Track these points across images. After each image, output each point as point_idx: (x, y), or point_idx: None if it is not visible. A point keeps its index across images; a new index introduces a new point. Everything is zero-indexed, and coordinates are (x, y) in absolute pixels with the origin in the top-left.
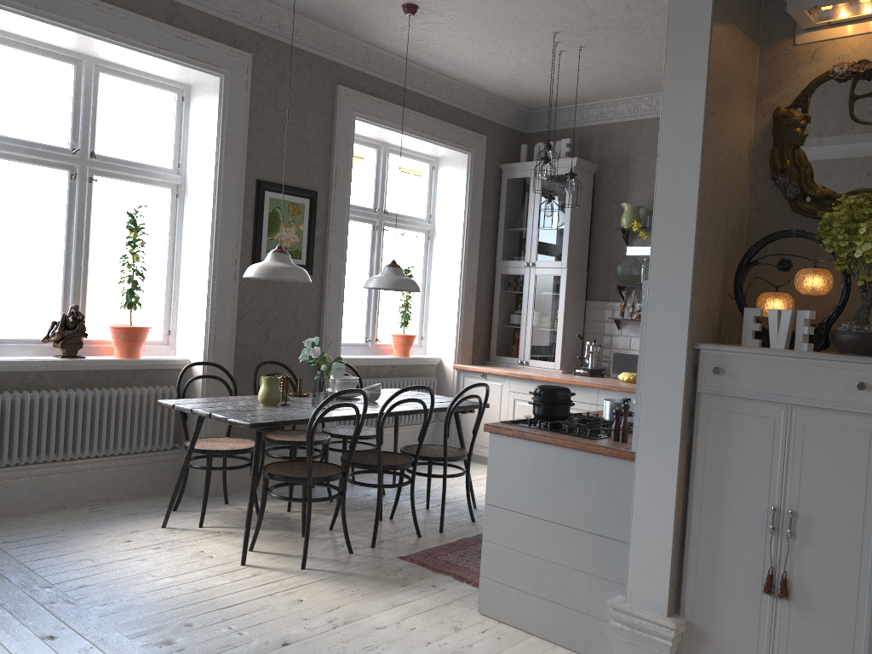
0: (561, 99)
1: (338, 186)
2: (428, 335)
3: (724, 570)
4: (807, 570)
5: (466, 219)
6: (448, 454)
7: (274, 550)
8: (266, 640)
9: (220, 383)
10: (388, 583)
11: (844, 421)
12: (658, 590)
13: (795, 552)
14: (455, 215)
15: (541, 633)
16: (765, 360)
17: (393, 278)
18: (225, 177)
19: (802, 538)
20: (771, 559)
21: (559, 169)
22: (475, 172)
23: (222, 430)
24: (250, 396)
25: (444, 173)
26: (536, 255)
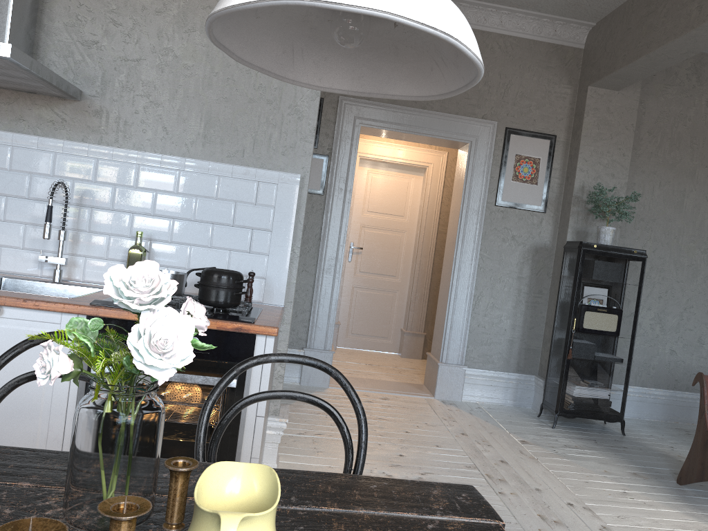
0: None
1: None
2: None
3: None
4: None
5: None
6: None
7: None
8: None
9: None
10: None
11: None
12: None
13: None
14: None
15: None
16: None
17: None
18: None
19: None
20: None
21: None
22: None
23: None
24: None
25: None
26: None
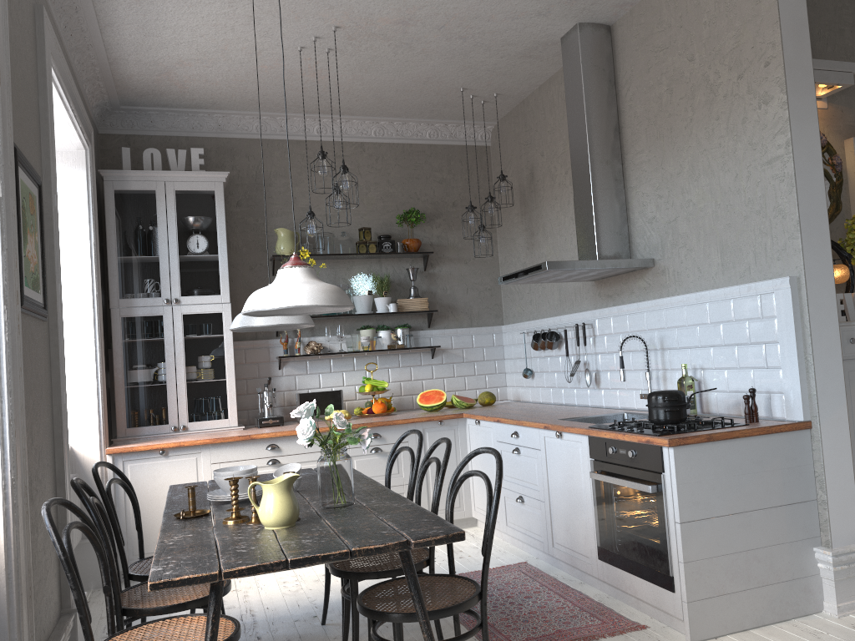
0: (190, 99)
1: (52, 173)
2: None
3: None
4: None
5: (92, 240)
6: None
7: None
8: None
9: (23, 544)
10: None
11: None
12: (852, 524)
13: None
14: (71, 234)
15: (756, 622)
16: None
17: None
18: (1, 127)
19: None
20: None
21: (201, 184)
22: (93, 176)
23: (30, 639)
24: (171, 535)
25: None
26: (179, 289)
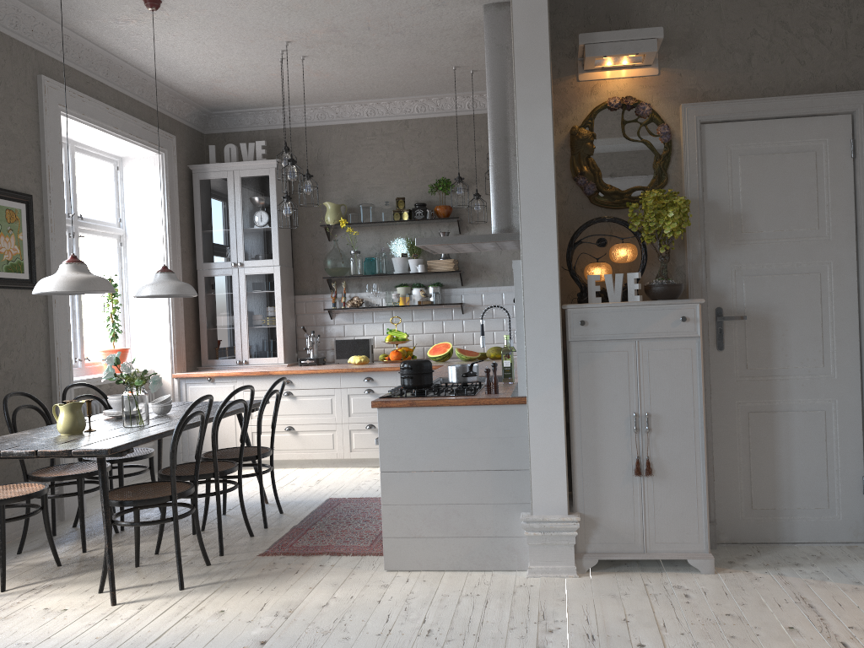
0: (252, 102)
1: (53, 189)
2: (133, 347)
3: (603, 468)
4: (661, 451)
5: (167, 222)
6: (254, 452)
7: (126, 585)
8: (242, 646)
9: None
10: (280, 575)
11: (673, 344)
12: (559, 497)
13: (652, 441)
14: (152, 218)
15: (453, 566)
16: (617, 310)
17: (174, 283)
18: None
19: (655, 430)
20: (636, 450)
21: (259, 171)
22: (170, 173)
23: None
24: (24, 432)
25: (132, 174)
26: (243, 255)
